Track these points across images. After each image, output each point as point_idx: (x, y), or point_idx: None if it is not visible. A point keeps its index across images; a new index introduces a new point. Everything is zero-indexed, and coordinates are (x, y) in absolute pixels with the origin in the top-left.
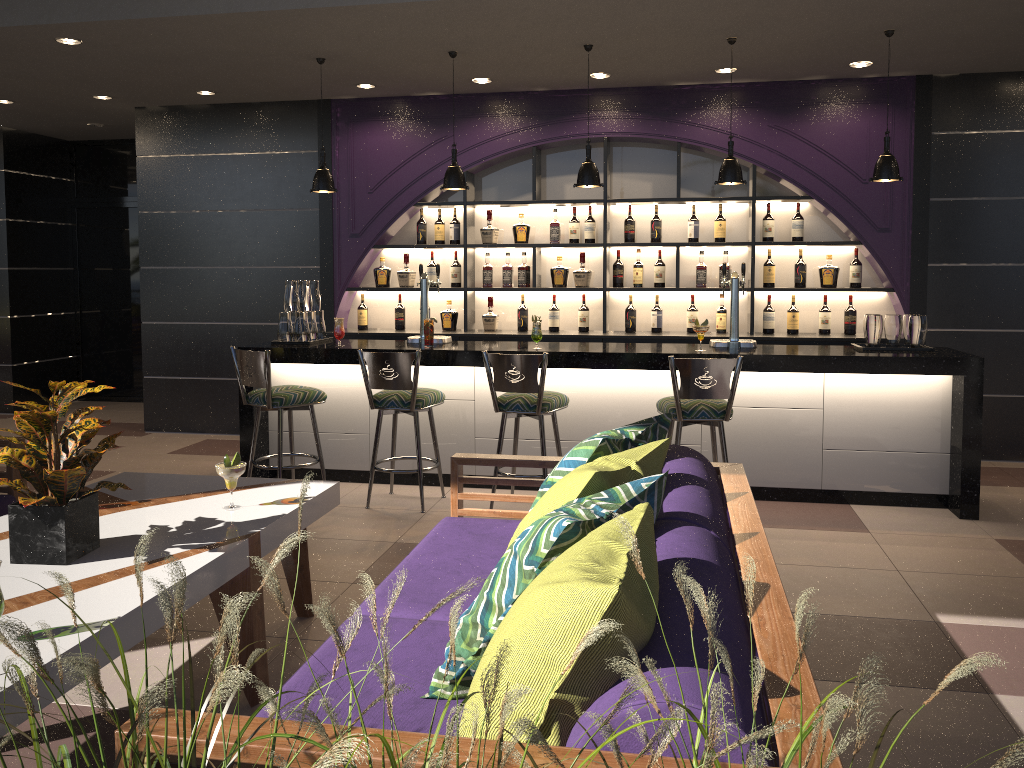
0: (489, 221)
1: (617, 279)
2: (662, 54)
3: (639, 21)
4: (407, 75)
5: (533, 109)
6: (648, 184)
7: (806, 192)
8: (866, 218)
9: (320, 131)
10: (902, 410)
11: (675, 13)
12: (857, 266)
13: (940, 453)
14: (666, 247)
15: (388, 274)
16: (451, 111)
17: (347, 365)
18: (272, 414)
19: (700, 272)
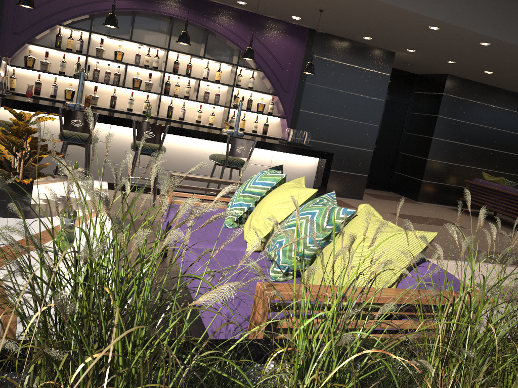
0: (101, 45)
1: (167, 90)
2: None
3: None
4: None
5: None
6: (187, 46)
7: (259, 68)
8: (281, 85)
9: None
10: (299, 170)
11: None
12: (272, 105)
13: None
14: (191, 79)
15: (34, 61)
16: None
17: (31, 113)
18: None
19: (206, 94)
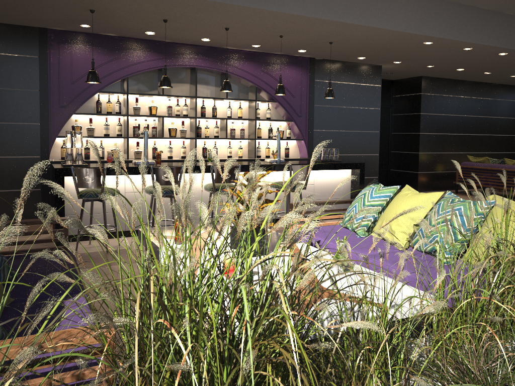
0: (137, 103)
1: (199, 133)
2: (246, 36)
3: (264, 23)
4: (119, 25)
5: (163, 50)
6: (208, 90)
7: (274, 99)
8: (294, 111)
9: (40, 45)
10: (337, 183)
11: (281, 23)
12: (290, 130)
13: (347, 198)
14: (216, 119)
15: (81, 129)
16: (120, 45)
17: (113, 176)
18: (66, 206)
19: (233, 131)
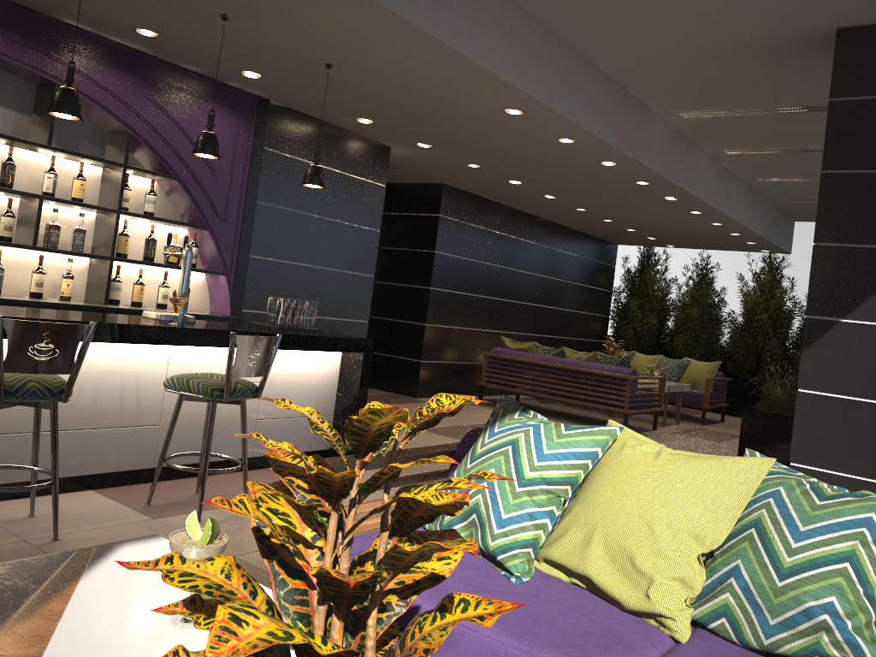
0: None
1: None
2: None
3: None
4: None
5: None
6: None
7: (171, 172)
8: (213, 207)
9: None
10: (311, 381)
11: None
12: (197, 248)
13: (328, 415)
14: (9, 196)
15: None
16: None
17: None
18: None
19: (54, 232)
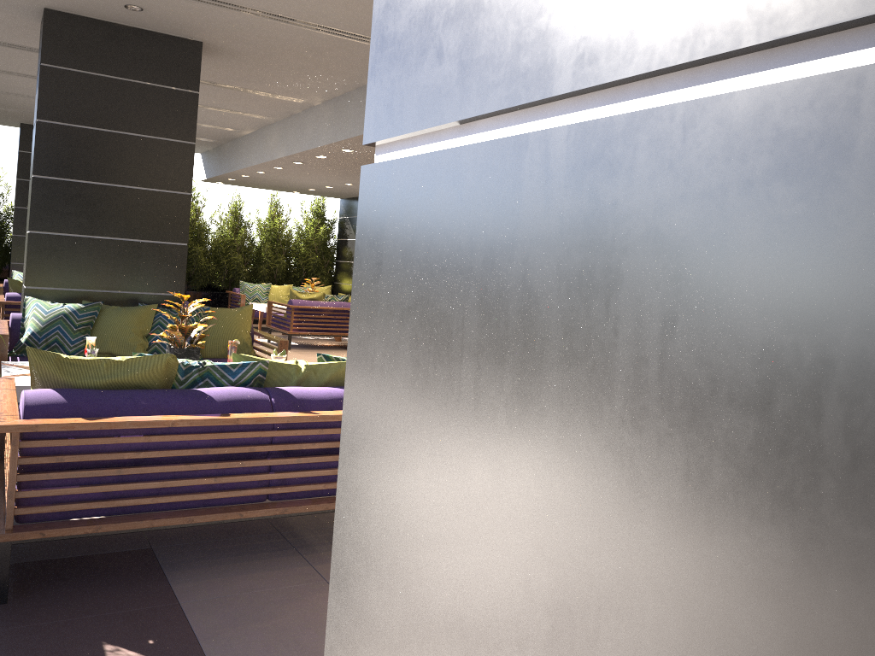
0: None
1: None
2: None
3: None
4: None
5: None
6: None
7: None
8: None
9: None
10: None
11: None
12: None
13: None
14: None
15: None
16: None
17: None
18: None
19: None
